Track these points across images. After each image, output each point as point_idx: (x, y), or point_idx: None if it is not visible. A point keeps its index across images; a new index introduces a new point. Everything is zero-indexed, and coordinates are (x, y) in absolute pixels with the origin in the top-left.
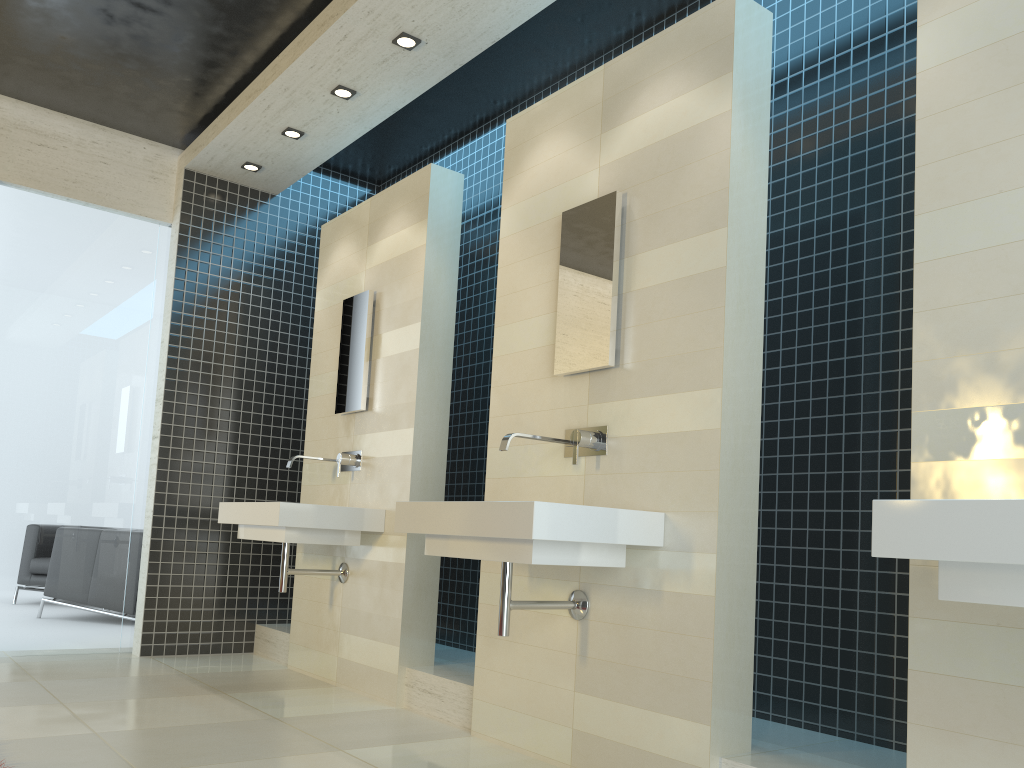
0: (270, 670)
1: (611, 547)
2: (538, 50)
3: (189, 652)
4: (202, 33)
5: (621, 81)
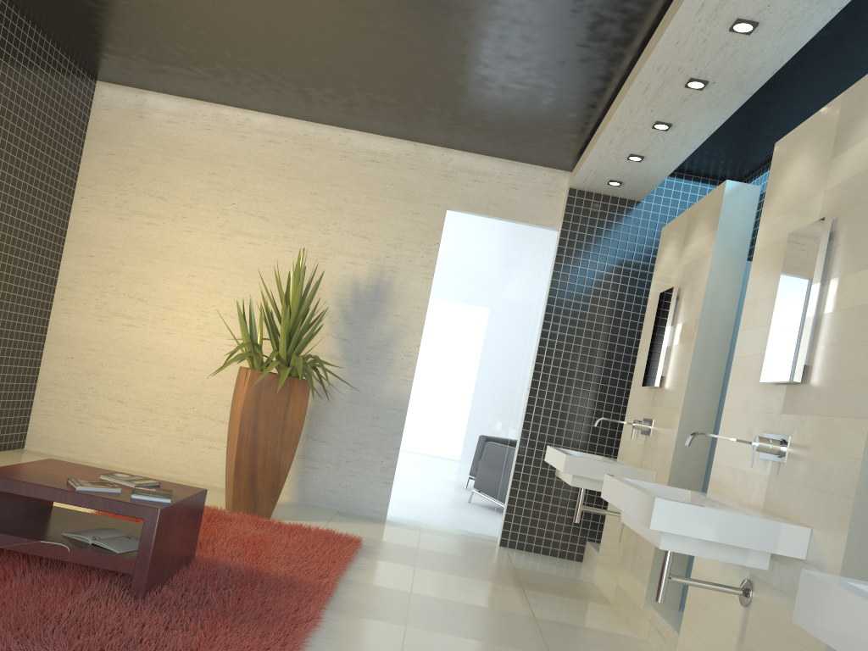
0: (577, 579)
1: (752, 549)
2: (847, 62)
3: (533, 551)
4: (558, 96)
5: (852, 108)
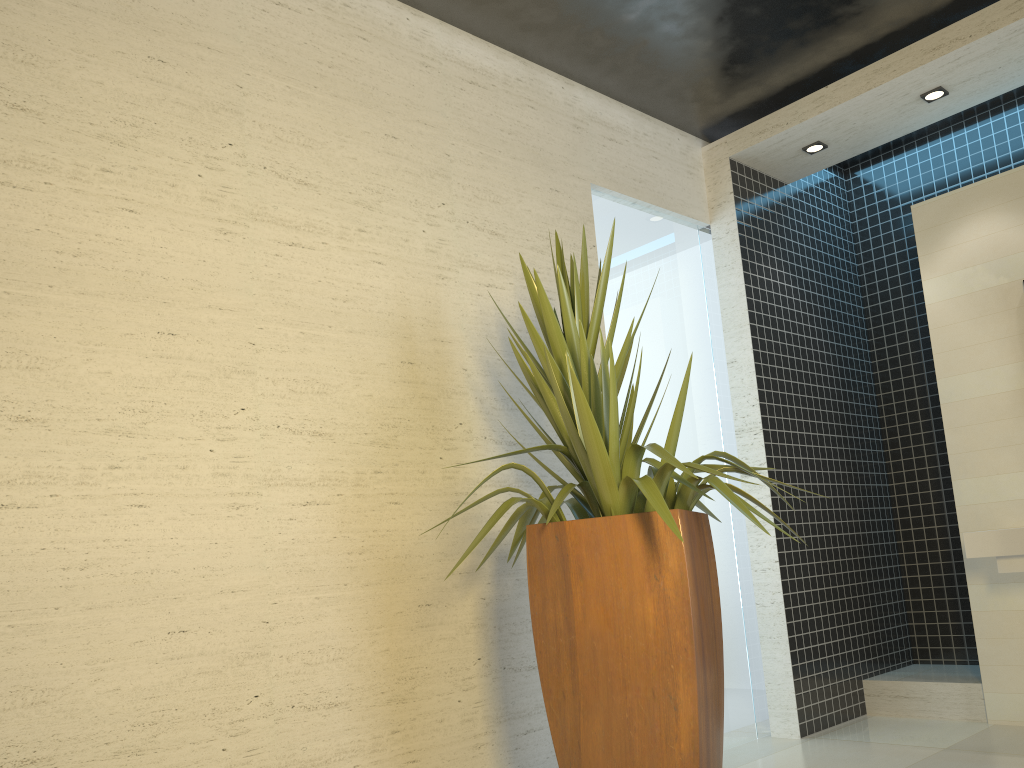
0: (988, 729)
1: None
2: None
3: (829, 724)
4: None
5: None
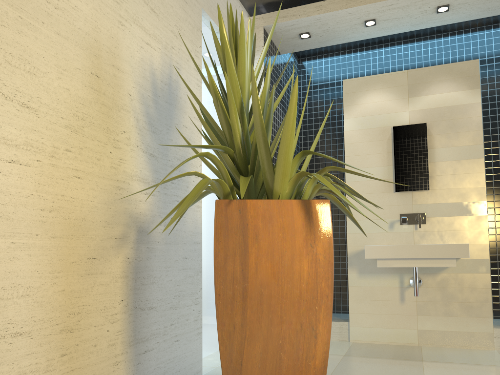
0: (353, 344)
1: None
2: None
3: None
4: None
5: None
